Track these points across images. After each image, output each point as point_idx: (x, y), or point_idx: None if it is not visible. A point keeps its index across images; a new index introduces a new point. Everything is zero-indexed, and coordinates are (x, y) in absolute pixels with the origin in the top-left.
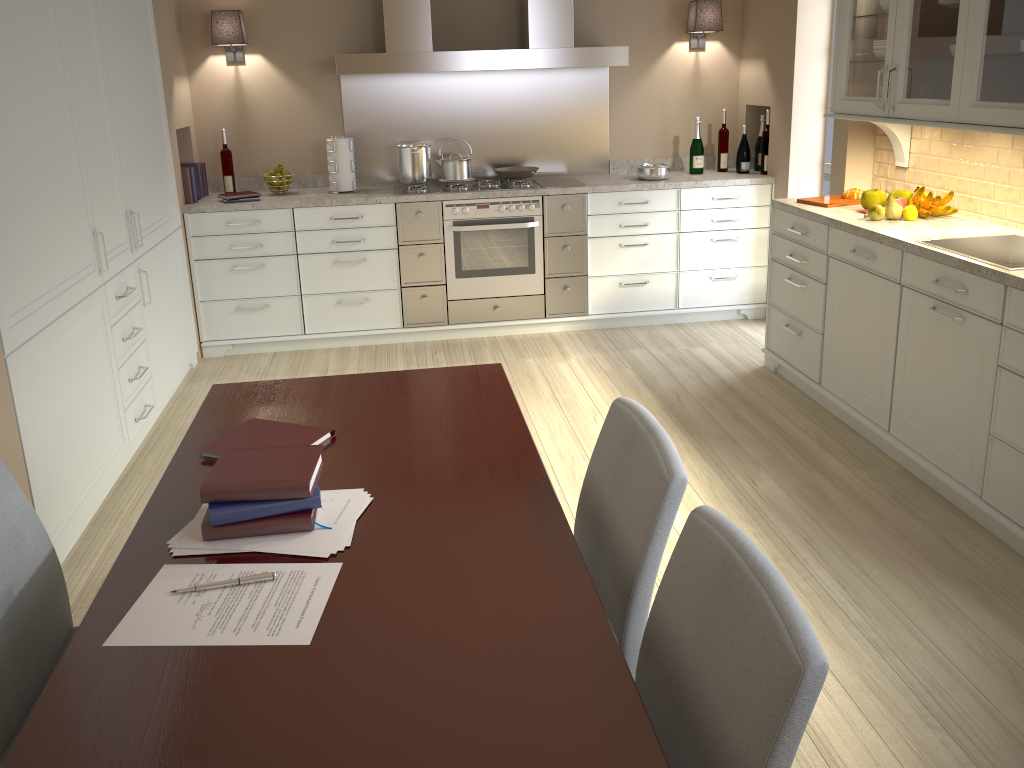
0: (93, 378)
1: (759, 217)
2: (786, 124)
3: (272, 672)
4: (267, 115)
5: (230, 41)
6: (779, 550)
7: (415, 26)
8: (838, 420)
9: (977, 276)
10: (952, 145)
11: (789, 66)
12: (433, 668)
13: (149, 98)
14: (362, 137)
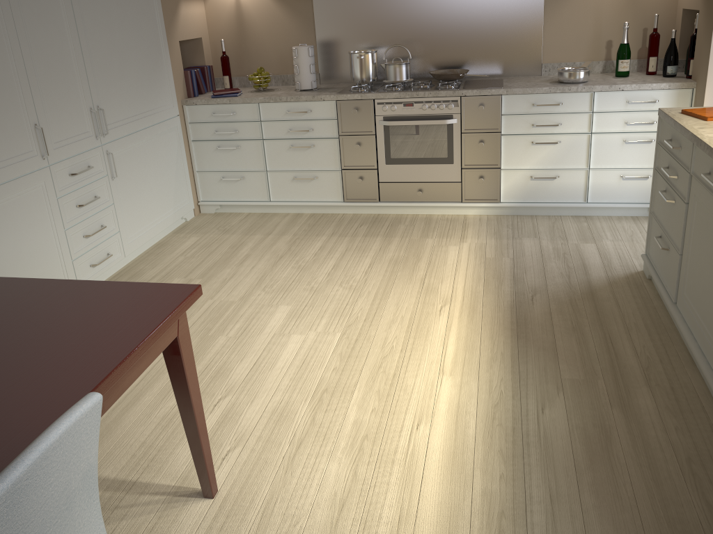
0: (26, 238)
1: None
2: (709, 28)
3: None
4: (259, 28)
5: None
6: (513, 504)
7: None
8: (683, 347)
9: None
10: None
11: None
12: None
13: (140, 18)
14: (329, 44)
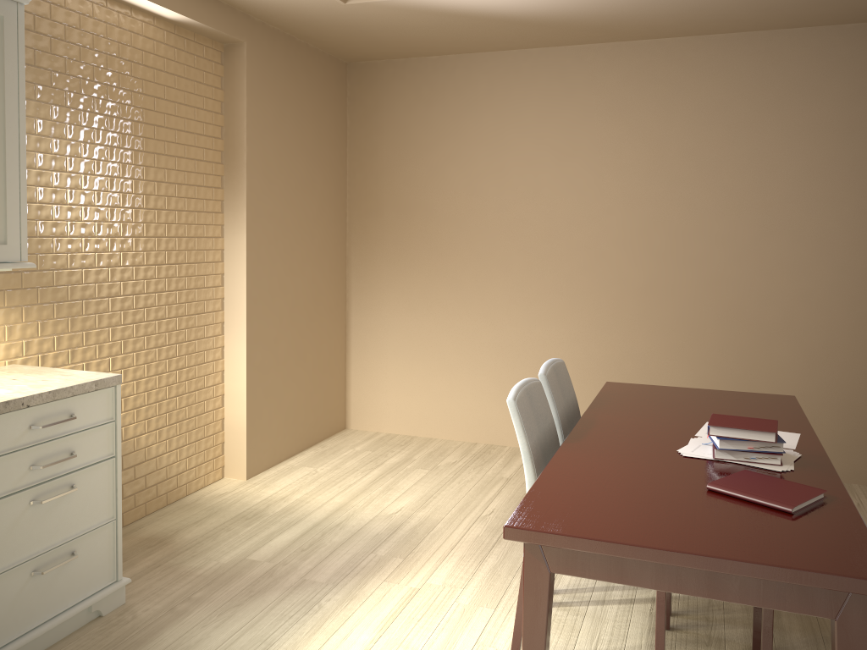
0: None
1: None
2: None
3: None
4: None
5: None
6: None
7: None
8: None
9: None
10: None
11: None
12: (658, 412)
13: None
14: None
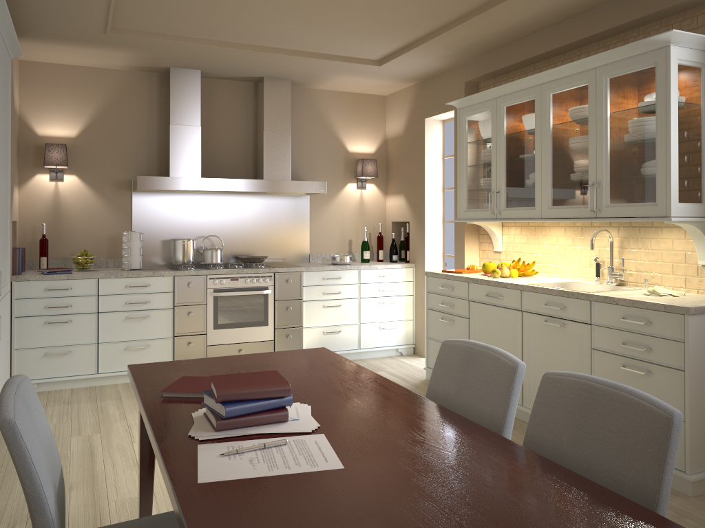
0: None
1: (407, 288)
2: (421, 231)
3: (334, 481)
4: (76, 216)
5: (57, 164)
6: None
7: (190, 162)
8: None
9: (572, 298)
10: (528, 236)
11: (421, 197)
12: (434, 469)
13: (5, 194)
14: (144, 233)
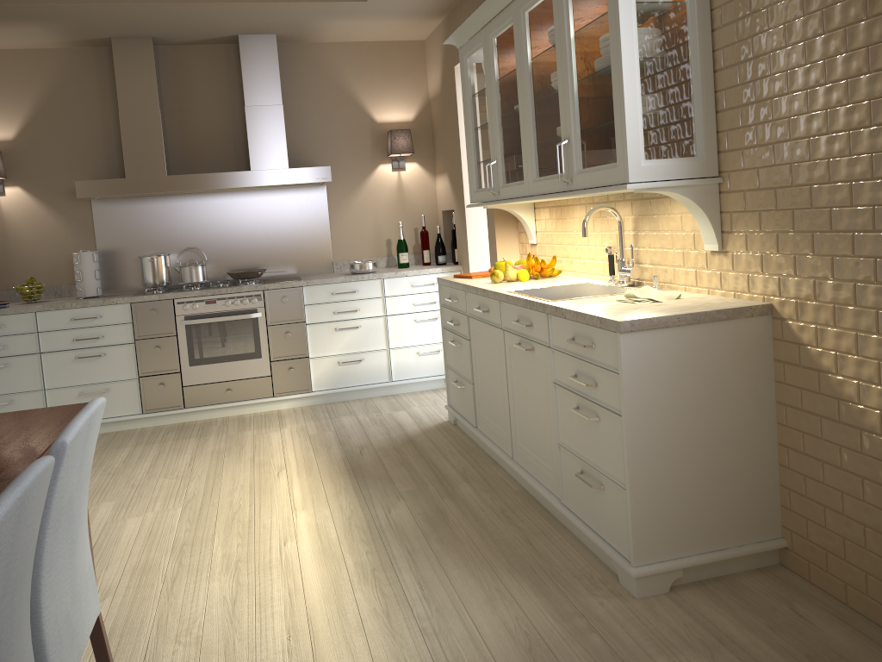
0: None
1: None
2: (463, 221)
3: None
4: (25, 237)
5: None
6: (381, 563)
7: (151, 157)
8: (488, 456)
9: (534, 310)
10: (556, 221)
11: (460, 175)
12: None
13: None
14: (113, 251)
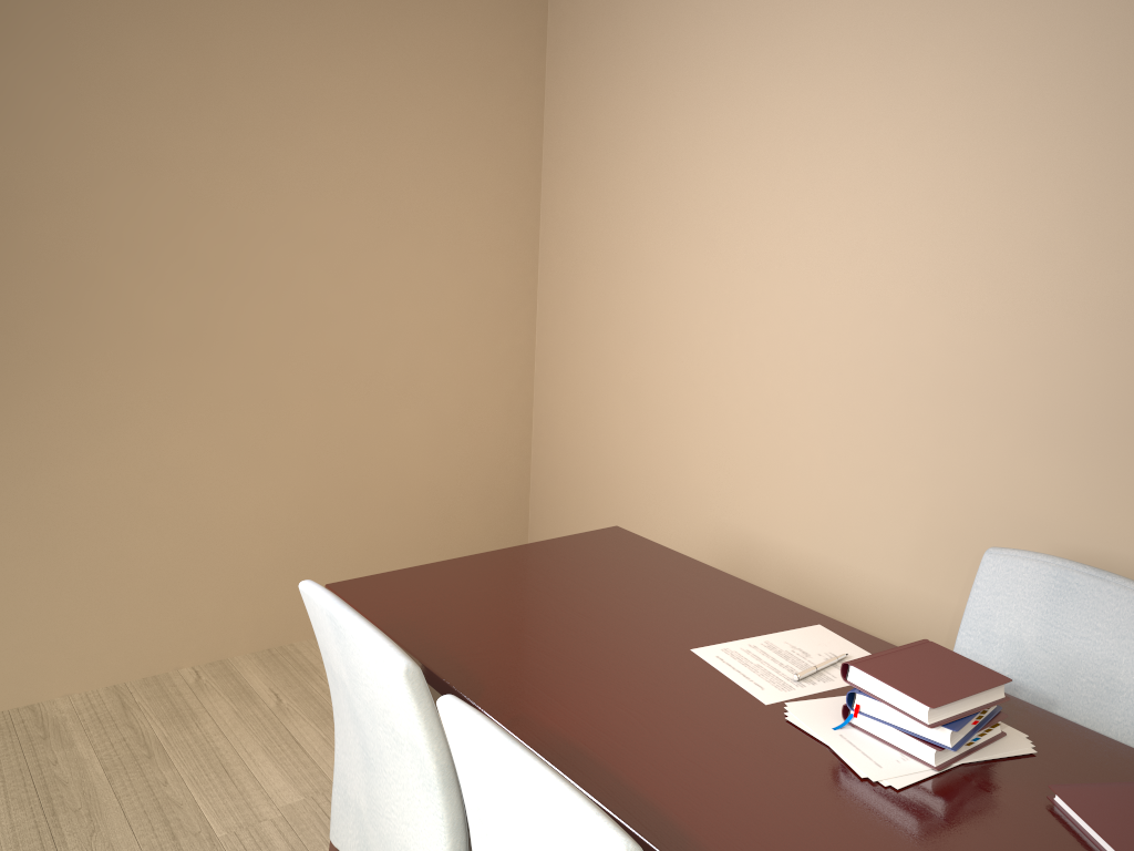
0: None
1: None
2: None
3: (688, 633)
4: None
5: None
6: None
7: None
8: None
9: None
10: None
11: None
12: (587, 654)
13: None
14: None
